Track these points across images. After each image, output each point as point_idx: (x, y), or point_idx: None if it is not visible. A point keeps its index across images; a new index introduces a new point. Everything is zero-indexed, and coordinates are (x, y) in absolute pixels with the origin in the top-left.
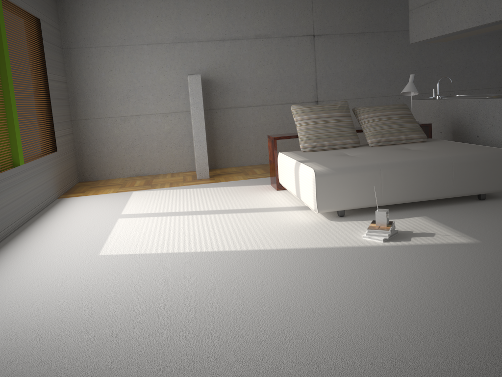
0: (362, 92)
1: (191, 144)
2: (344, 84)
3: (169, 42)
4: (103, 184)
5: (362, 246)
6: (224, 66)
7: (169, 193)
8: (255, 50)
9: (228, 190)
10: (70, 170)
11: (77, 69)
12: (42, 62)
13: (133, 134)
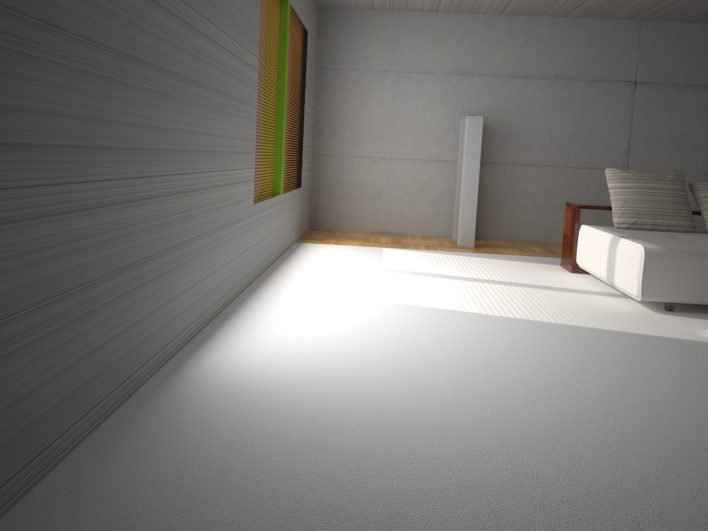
0: (692, 165)
1: (450, 202)
2: (668, 152)
3: (444, 73)
4: (341, 236)
5: (706, 342)
6: (508, 109)
7: (430, 256)
8: (552, 93)
9: (505, 263)
10: (305, 213)
11: (328, 94)
12: (301, 82)
13: (381, 181)
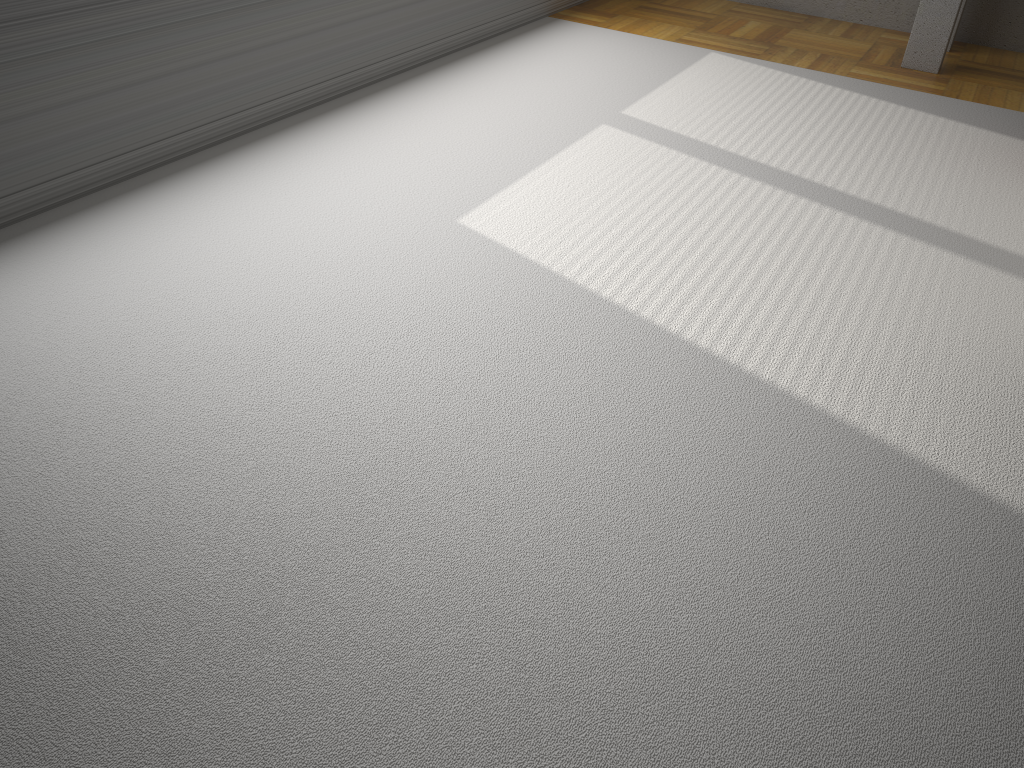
0: None
1: None
2: None
3: None
4: (670, 8)
5: None
6: None
7: (787, 89)
8: None
9: (953, 136)
10: None
11: None
12: None
13: None
